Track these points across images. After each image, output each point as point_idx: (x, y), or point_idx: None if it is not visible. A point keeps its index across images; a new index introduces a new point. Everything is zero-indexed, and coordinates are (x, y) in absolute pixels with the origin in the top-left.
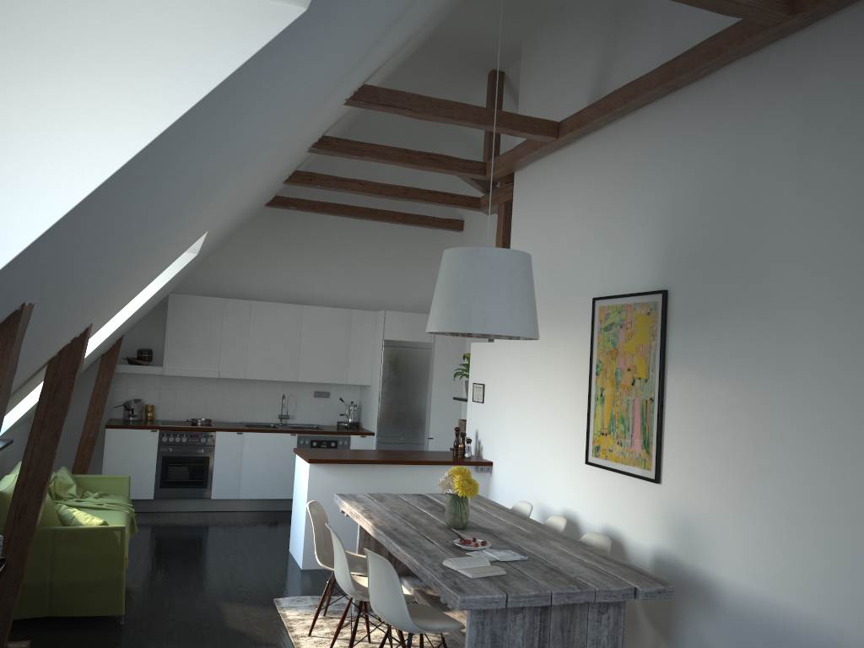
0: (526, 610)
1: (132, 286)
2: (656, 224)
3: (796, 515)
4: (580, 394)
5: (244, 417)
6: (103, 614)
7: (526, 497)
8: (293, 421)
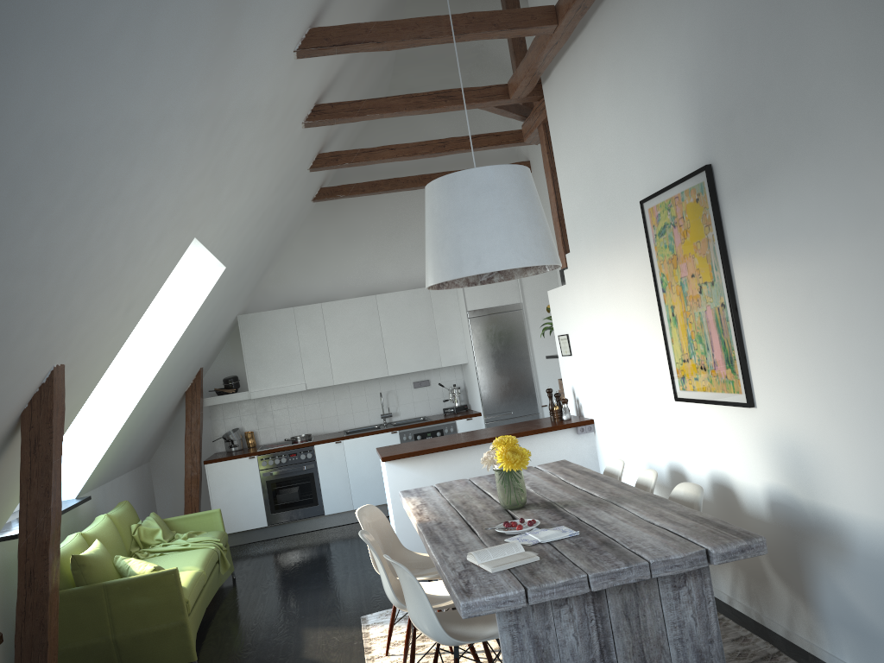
0: (573, 600)
1: (94, 315)
2: (683, 86)
3: None
4: (654, 319)
5: (346, 424)
6: None
7: (630, 452)
8: (398, 418)
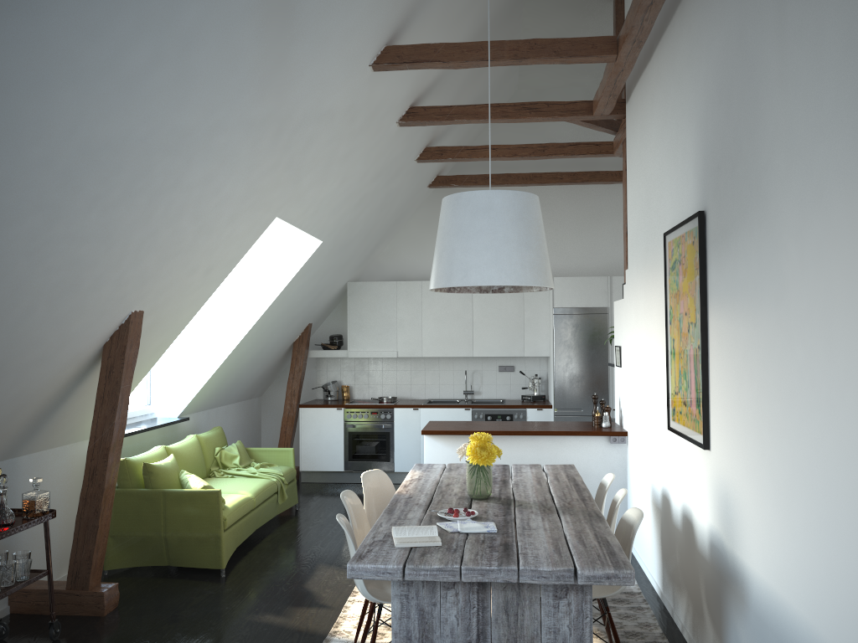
0: (460, 587)
1: (169, 275)
2: (696, 131)
3: (791, 486)
4: (665, 348)
5: (431, 394)
6: (208, 567)
7: (643, 470)
8: (479, 396)
